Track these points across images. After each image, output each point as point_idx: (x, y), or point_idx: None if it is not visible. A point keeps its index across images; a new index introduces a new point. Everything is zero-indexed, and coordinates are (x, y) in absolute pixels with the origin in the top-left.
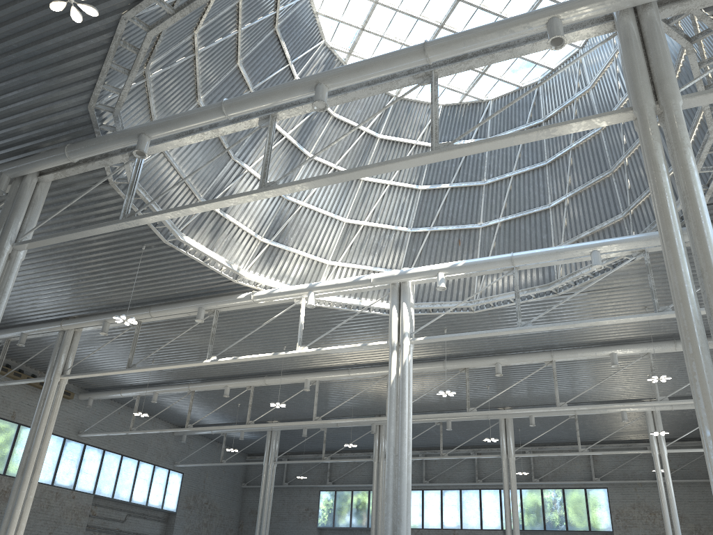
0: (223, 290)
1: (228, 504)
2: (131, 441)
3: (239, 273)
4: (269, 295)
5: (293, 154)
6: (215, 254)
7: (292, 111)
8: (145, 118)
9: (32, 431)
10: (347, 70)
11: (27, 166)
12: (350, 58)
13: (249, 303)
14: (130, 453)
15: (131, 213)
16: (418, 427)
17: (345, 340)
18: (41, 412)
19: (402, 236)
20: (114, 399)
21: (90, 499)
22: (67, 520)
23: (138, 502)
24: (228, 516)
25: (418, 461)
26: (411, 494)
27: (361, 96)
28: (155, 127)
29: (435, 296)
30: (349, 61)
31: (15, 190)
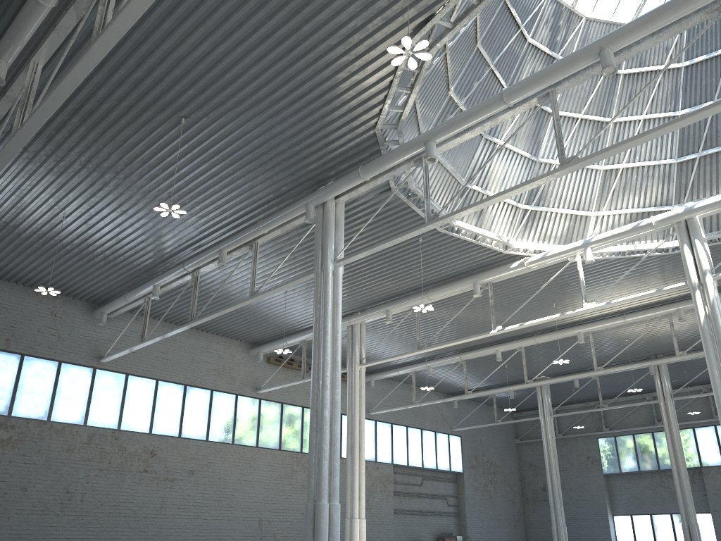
0: (493, 262)
1: (507, 460)
2: (411, 413)
3: (510, 244)
4: (543, 258)
5: (538, 116)
6: (485, 231)
7: (572, 82)
8: (413, 123)
9: (349, 416)
10: (633, 27)
11: (328, 193)
12: (577, 2)
13: (523, 270)
14: (413, 424)
15: (435, 214)
16: (700, 361)
17: (618, 287)
18: (351, 398)
19: (668, 169)
20: (389, 377)
21: (391, 468)
22: (377, 488)
23: (429, 467)
24: (508, 471)
25: (702, 396)
26: (702, 431)
27: (646, 48)
28: (439, 132)
29: (719, 224)
30: (577, 5)
31: (320, 216)
